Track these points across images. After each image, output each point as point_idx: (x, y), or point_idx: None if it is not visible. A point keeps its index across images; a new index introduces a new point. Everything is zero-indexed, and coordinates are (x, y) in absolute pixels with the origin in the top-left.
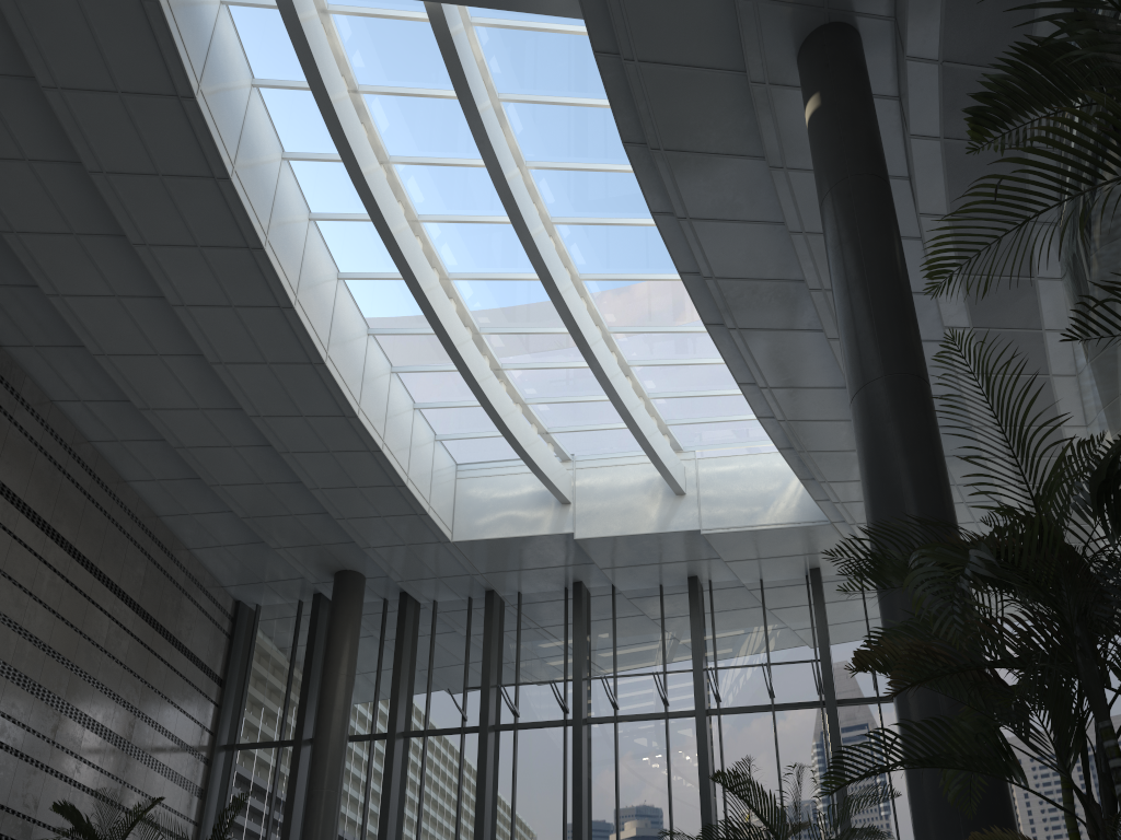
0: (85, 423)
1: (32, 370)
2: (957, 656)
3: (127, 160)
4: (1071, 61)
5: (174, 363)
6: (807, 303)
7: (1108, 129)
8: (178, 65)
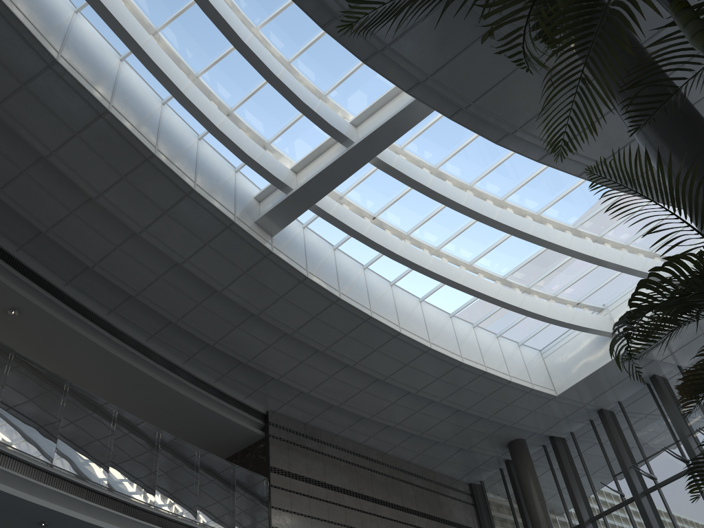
0: (354, 437)
1: (322, 426)
2: None
3: (300, 320)
4: None
5: (370, 389)
6: None
7: None
8: (294, 269)
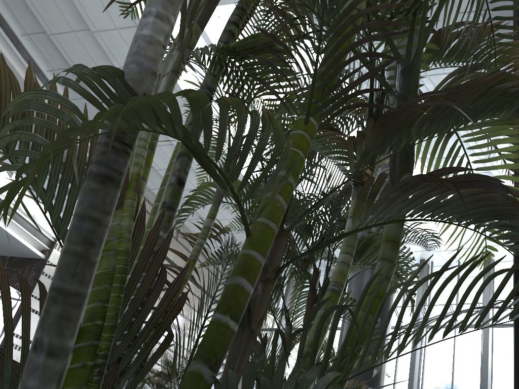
0: None
1: None
2: None
3: None
4: None
5: None
6: None
7: None
8: None
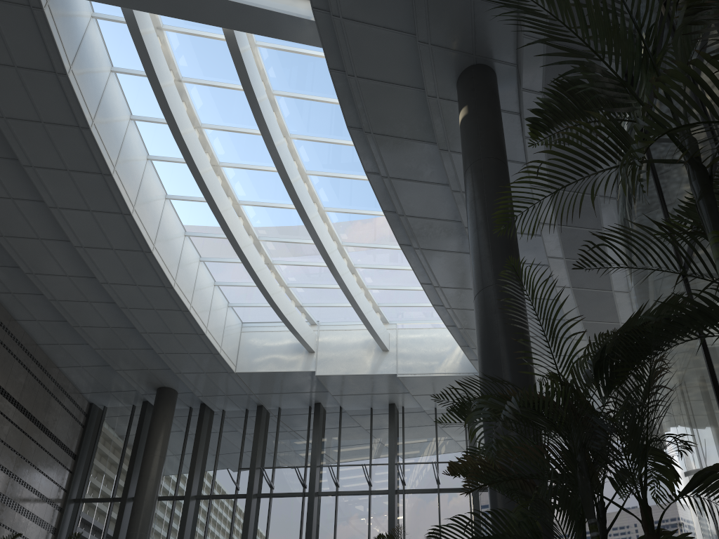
0: None
1: None
2: (508, 470)
3: (20, 110)
4: (586, 93)
5: (50, 245)
6: (464, 236)
7: (602, 136)
8: (56, 52)
